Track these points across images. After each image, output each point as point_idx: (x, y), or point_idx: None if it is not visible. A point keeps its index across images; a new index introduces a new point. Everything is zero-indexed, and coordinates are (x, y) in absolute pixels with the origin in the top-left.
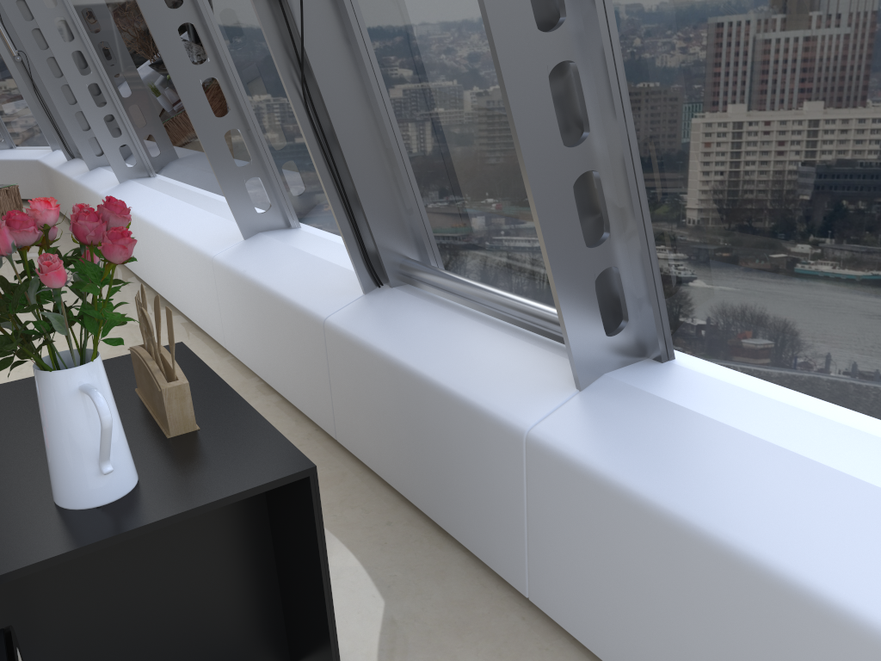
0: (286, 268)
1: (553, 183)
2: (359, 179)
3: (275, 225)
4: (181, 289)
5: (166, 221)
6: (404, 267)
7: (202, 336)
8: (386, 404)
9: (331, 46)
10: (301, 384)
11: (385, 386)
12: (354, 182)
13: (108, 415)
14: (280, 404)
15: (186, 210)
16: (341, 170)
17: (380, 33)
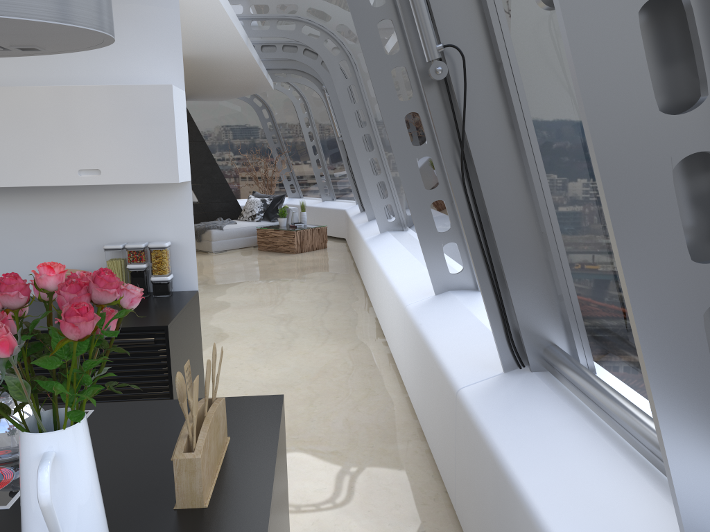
0: (452, 329)
1: (670, 307)
2: (507, 259)
3: (464, 285)
4: (389, 326)
5: (391, 268)
6: (546, 353)
7: (395, 370)
8: (489, 500)
9: (493, 132)
10: (439, 443)
11: (489, 481)
12: (502, 261)
13: (46, 493)
14: (427, 453)
15: (409, 261)
16: (493, 249)
17: (538, 120)
